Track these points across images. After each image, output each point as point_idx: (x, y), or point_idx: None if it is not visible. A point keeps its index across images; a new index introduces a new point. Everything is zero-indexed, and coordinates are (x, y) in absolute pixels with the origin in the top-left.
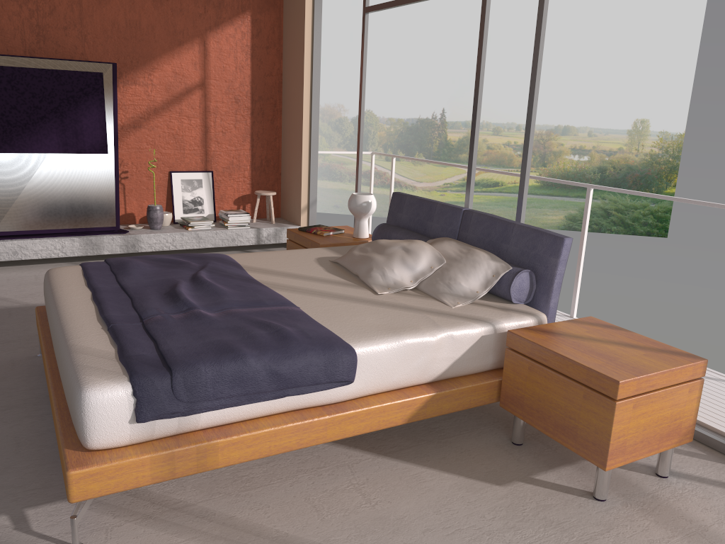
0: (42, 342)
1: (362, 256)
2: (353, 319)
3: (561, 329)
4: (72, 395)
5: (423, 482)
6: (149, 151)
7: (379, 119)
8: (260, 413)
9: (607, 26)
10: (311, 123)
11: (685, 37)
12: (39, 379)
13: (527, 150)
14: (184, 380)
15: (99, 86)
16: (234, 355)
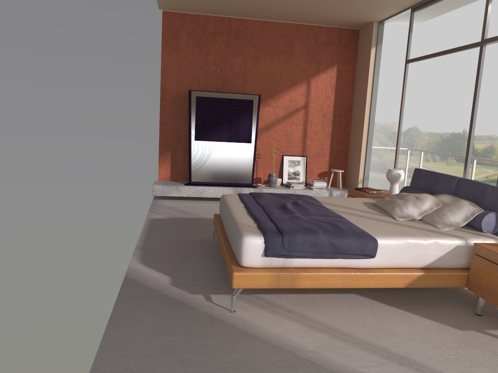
0: (218, 227)
1: (389, 200)
2: (379, 228)
3: None
4: (237, 240)
5: (412, 320)
6: (272, 143)
7: (421, 132)
8: (323, 265)
9: None
10: (369, 129)
11: None
12: (213, 248)
13: None
14: (288, 239)
15: (250, 107)
16: (313, 232)
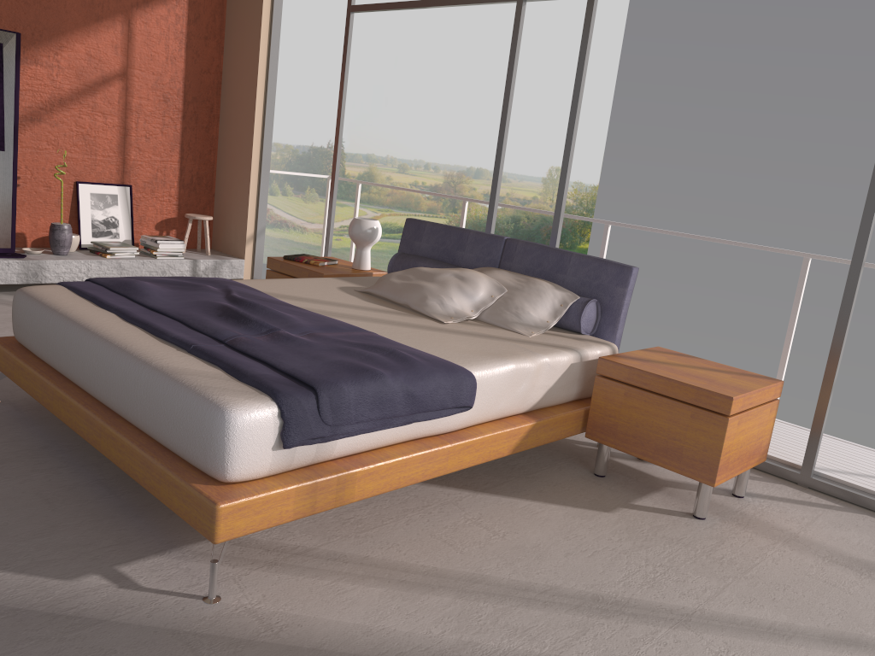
0: (42, 377)
1: (406, 284)
2: (445, 345)
3: (644, 356)
4: (203, 419)
5: (536, 514)
6: (50, 153)
7: None
8: (387, 441)
9: (523, 62)
10: (264, 135)
11: (601, 84)
12: (14, 429)
13: (564, 179)
14: (330, 400)
15: None
16: (371, 374)
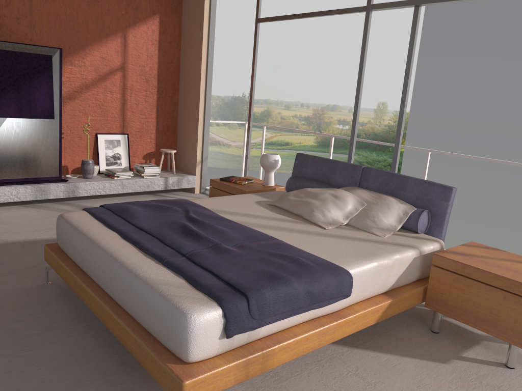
0: (73, 274)
1: (299, 201)
2: (328, 248)
3: (464, 251)
4: (173, 320)
5: (395, 365)
6: (81, 117)
7: None
8: (294, 323)
9: (360, 38)
10: (206, 100)
11: None
12: (58, 304)
13: (400, 126)
14: (256, 303)
15: (49, 66)
16: (283, 280)
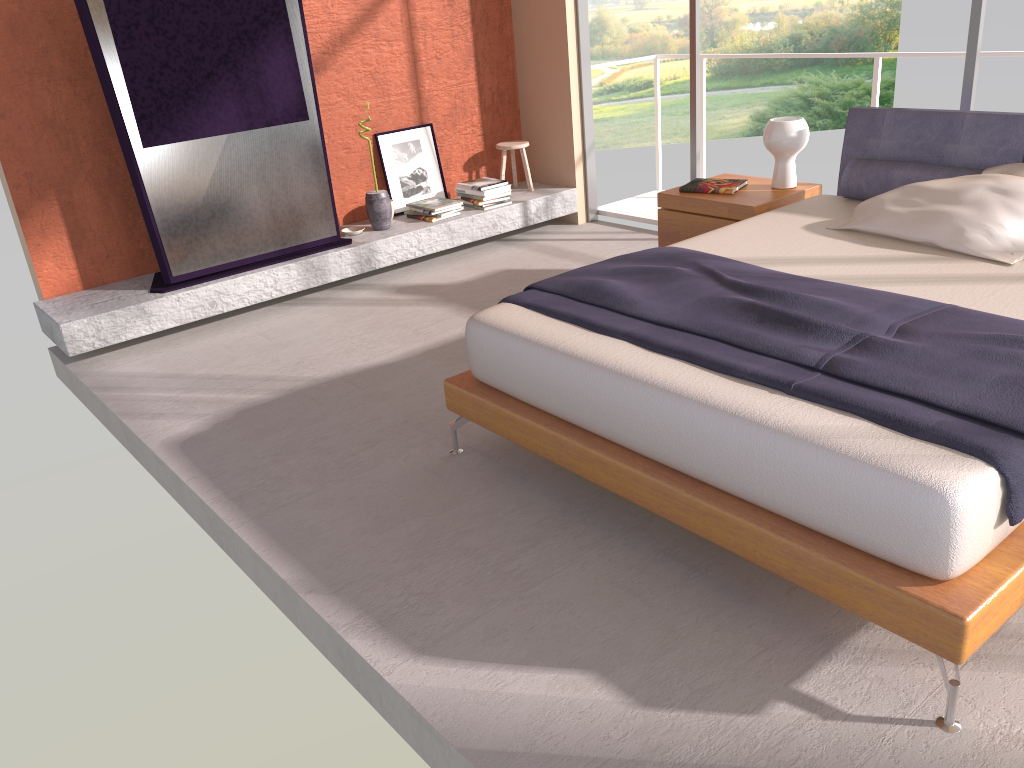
0: (554, 432)
1: (918, 213)
2: None
3: None
4: (906, 505)
5: None
6: (342, 106)
7: None
8: None
9: None
10: (579, 23)
11: None
12: (509, 489)
13: None
14: None
15: (280, 8)
16: None
